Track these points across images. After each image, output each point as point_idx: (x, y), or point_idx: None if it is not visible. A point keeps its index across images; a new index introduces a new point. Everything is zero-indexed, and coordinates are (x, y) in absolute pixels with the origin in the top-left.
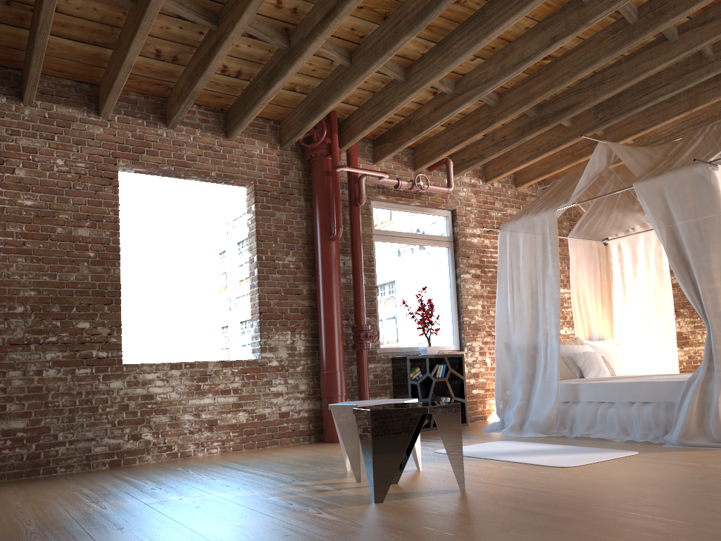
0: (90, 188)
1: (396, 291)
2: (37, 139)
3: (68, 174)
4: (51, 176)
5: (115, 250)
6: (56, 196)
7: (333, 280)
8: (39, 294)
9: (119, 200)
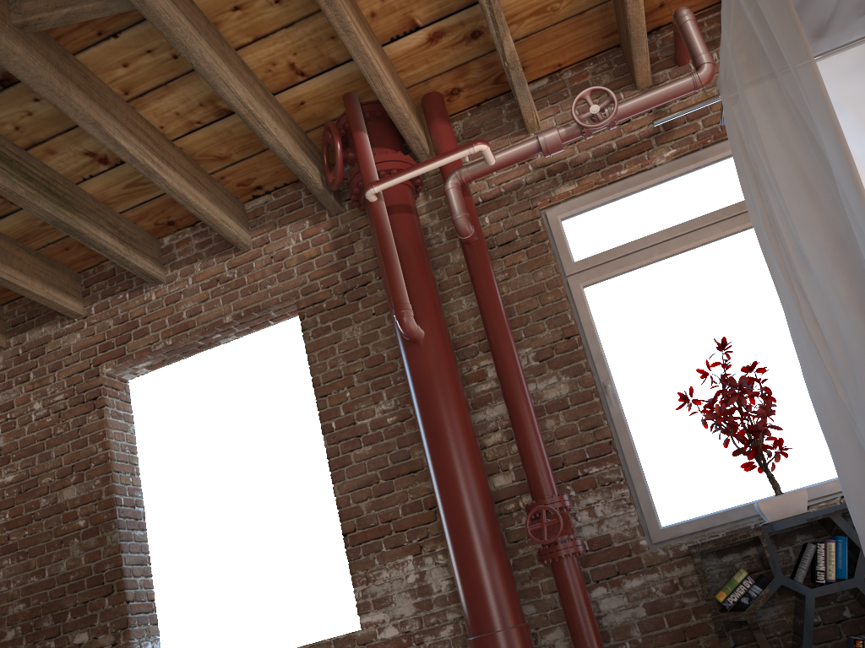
0: (72, 425)
1: (672, 375)
2: (13, 387)
3: (48, 417)
4: (29, 430)
5: (108, 505)
6: (37, 454)
7: (434, 423)
8: (28, 605)
9: (107, 425)
